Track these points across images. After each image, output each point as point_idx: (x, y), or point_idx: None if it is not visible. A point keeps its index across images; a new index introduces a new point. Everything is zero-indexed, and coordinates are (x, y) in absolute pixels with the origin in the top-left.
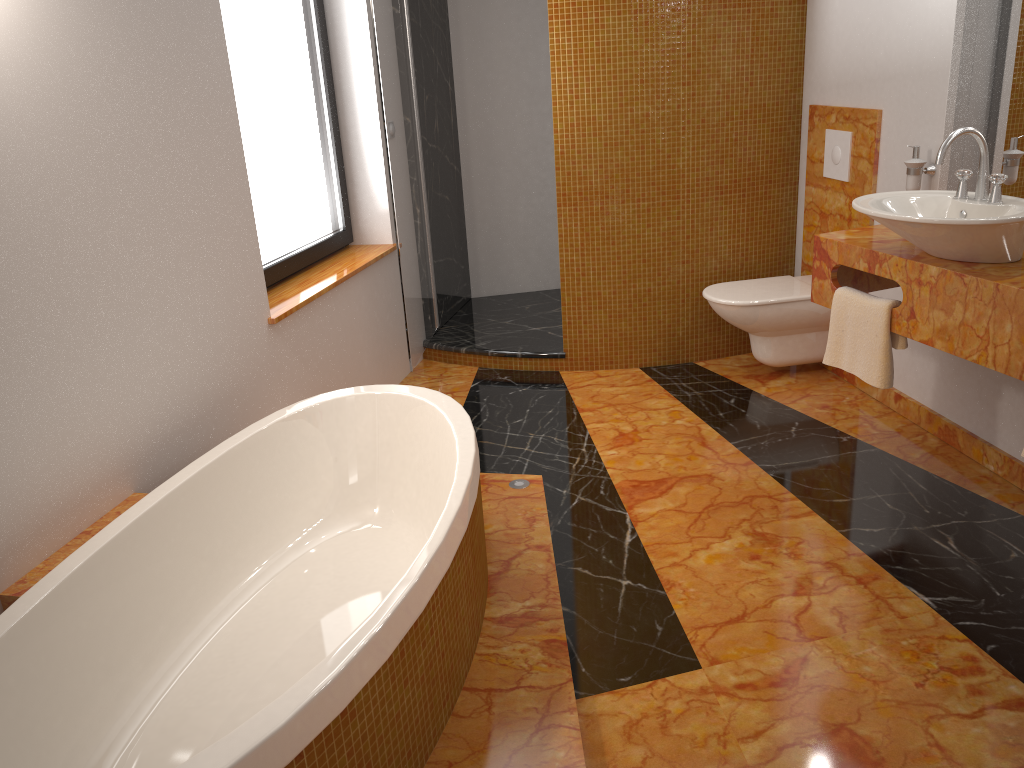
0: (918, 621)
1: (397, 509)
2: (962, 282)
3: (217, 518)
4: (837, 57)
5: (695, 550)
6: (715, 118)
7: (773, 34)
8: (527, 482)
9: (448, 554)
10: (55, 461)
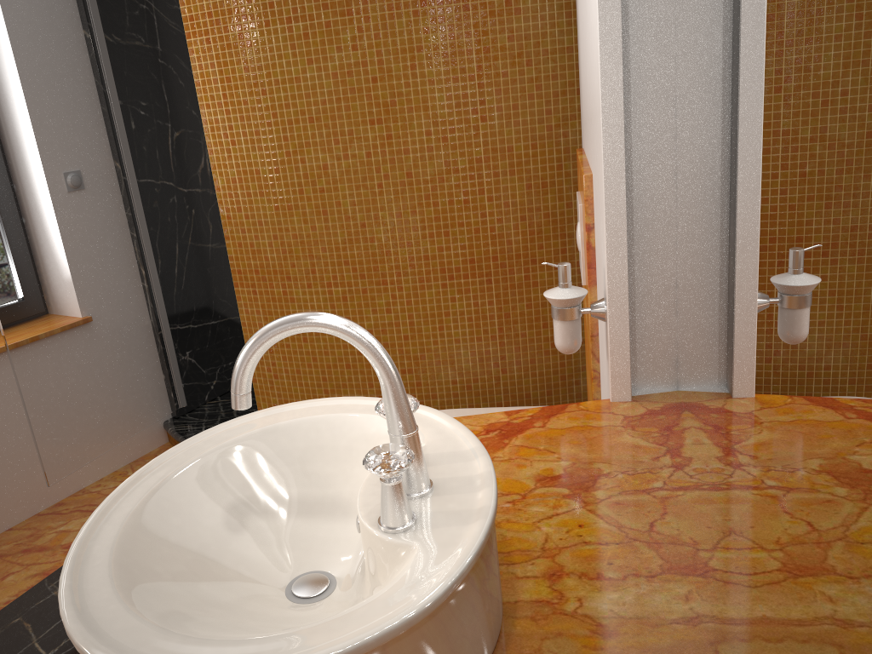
0: None
1: None
2: None
3: None
4: (582, 75)
5: None
6: (428, 170)
7: (515, 40)
8: None
9: None
10: None
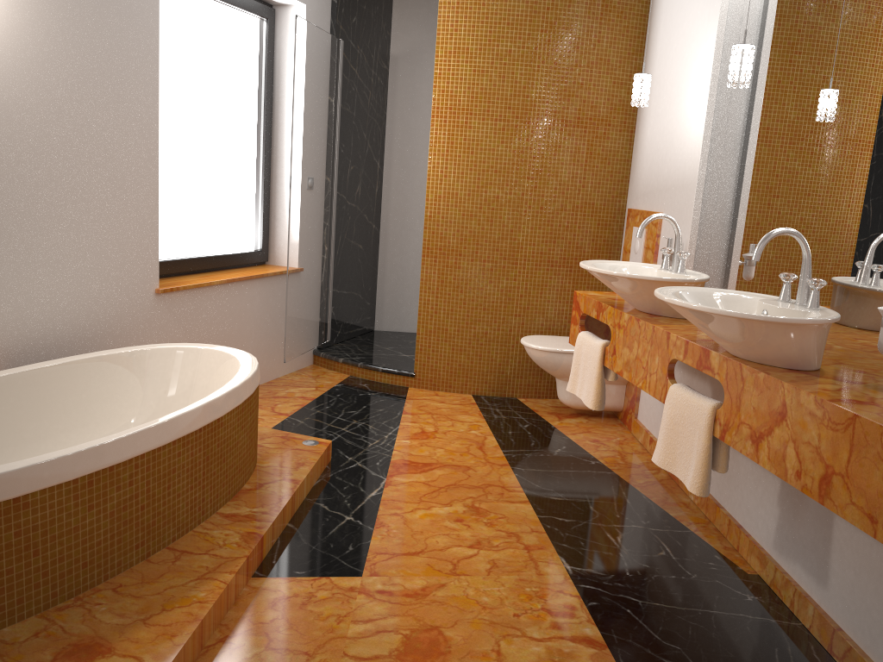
0: (550, 579)
1: None
2: (638, 325)
3: (49, 406)
4: (645, 173)
5: (418, 508)
6: (551, 207)
7: (604, 151)
8: (317, 442)
9: (165, 435)
10: None
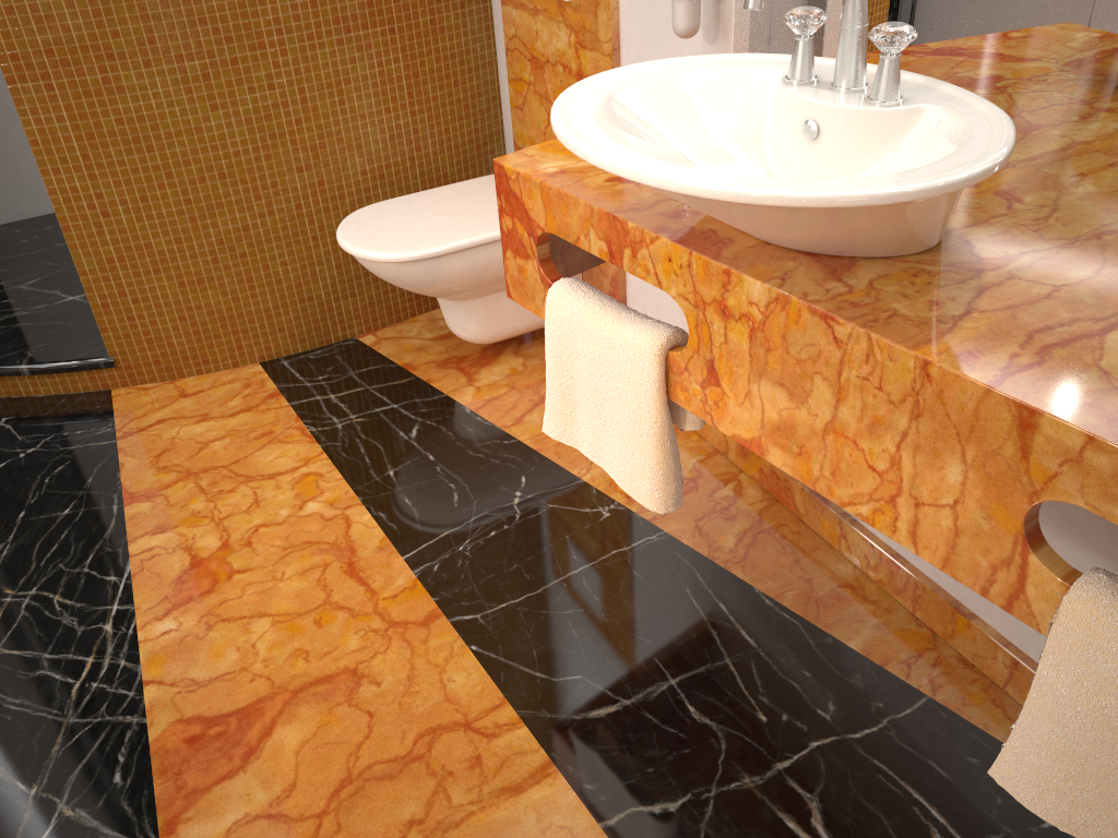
0: None
1: None
2: (830, 334)
3: None
4: None
5: None
6: None
7: None
8: None
9: None
10: None
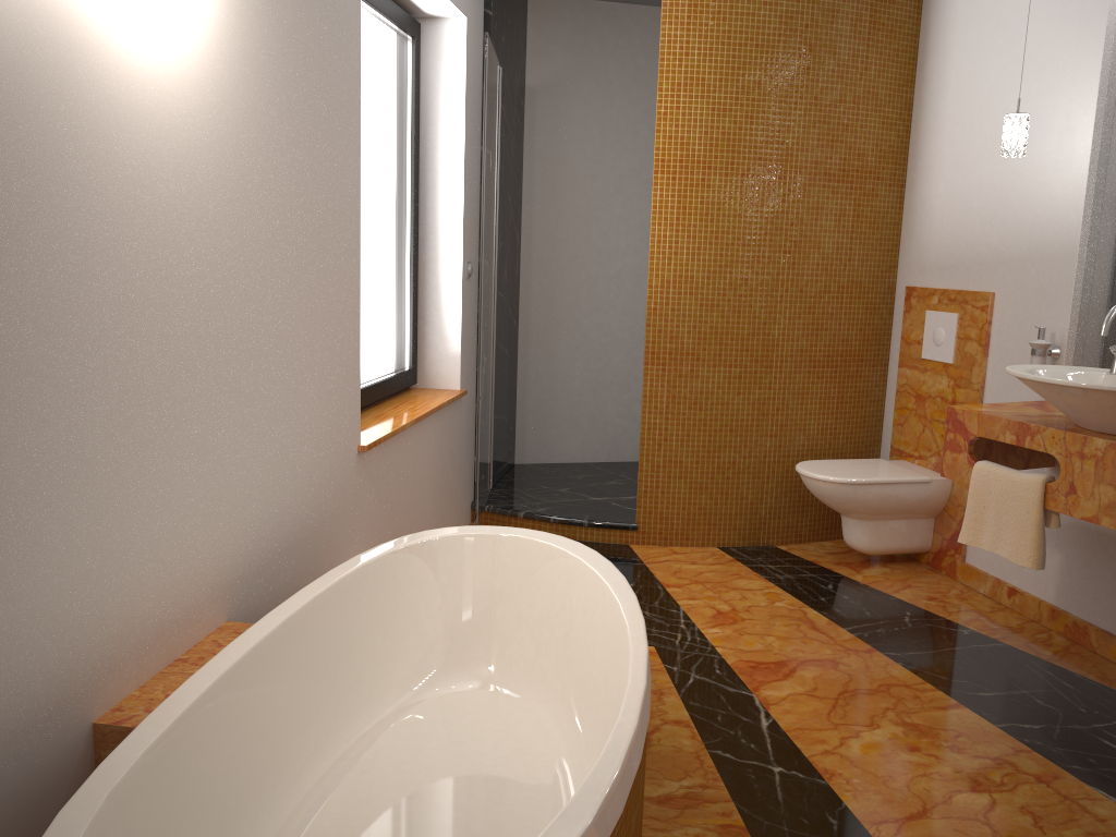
0: None
1: (509, 669)
2: None
3: (324, 658)
4: (940, 240)
5: (844, 738)
6: (813, 289)
7: (873, 213)
8: None
9: (648, 702)
10: (166, 567)
